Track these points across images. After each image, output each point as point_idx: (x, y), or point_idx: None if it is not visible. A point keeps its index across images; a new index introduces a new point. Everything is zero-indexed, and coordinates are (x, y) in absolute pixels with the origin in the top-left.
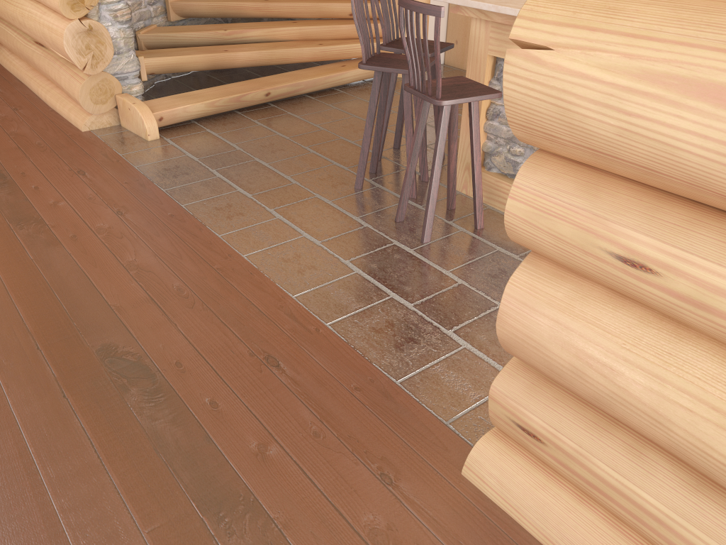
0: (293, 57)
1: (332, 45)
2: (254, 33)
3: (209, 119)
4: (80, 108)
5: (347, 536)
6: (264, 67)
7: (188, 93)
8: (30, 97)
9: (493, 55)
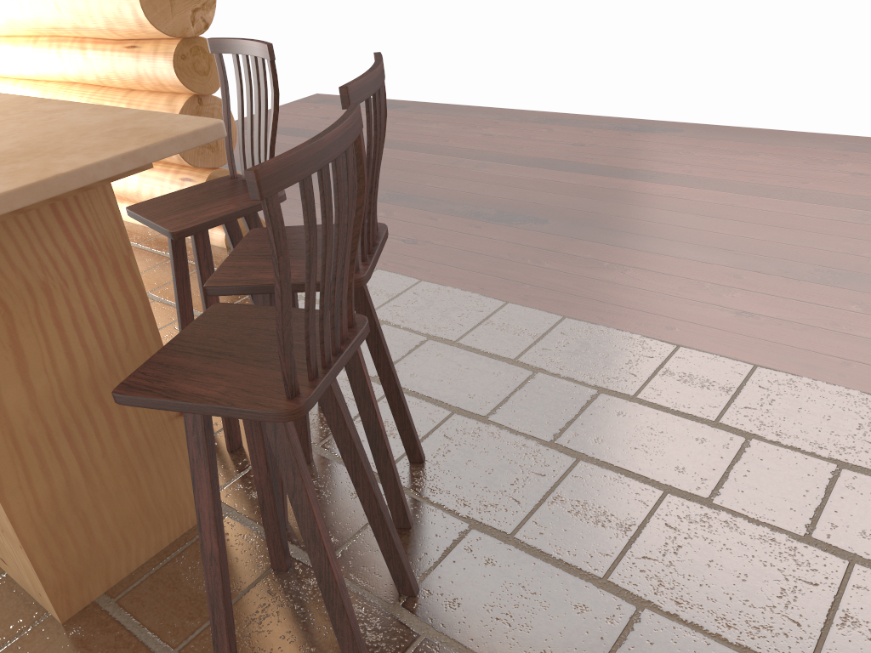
0: None
1: None
2: None
3: None
4: None
5: None
6: None
7: None
8: None
9: None
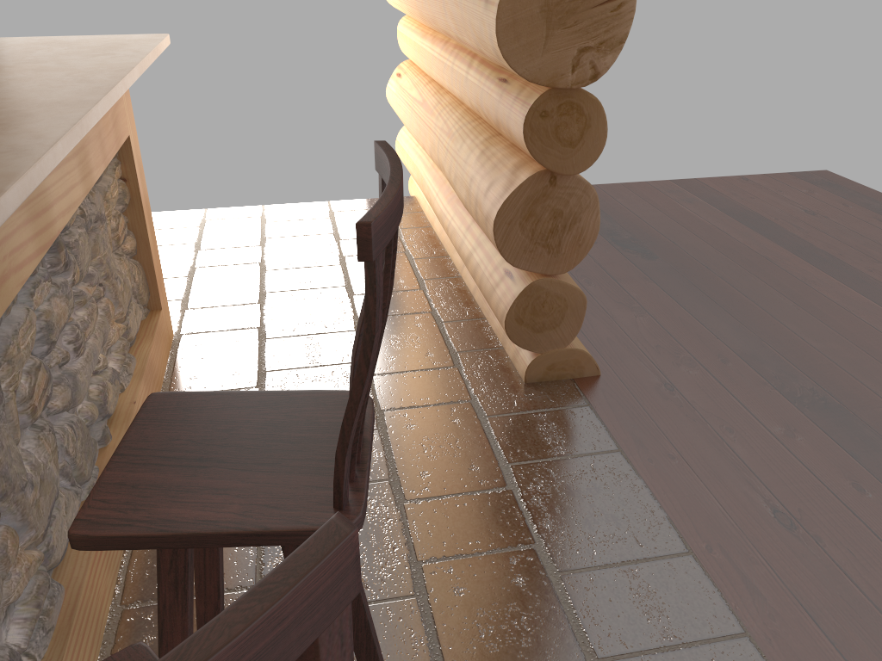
0: None
1: None
2: None
3: None
4: None
5: (712, 367)
6: None
7: None
8: None
9: None
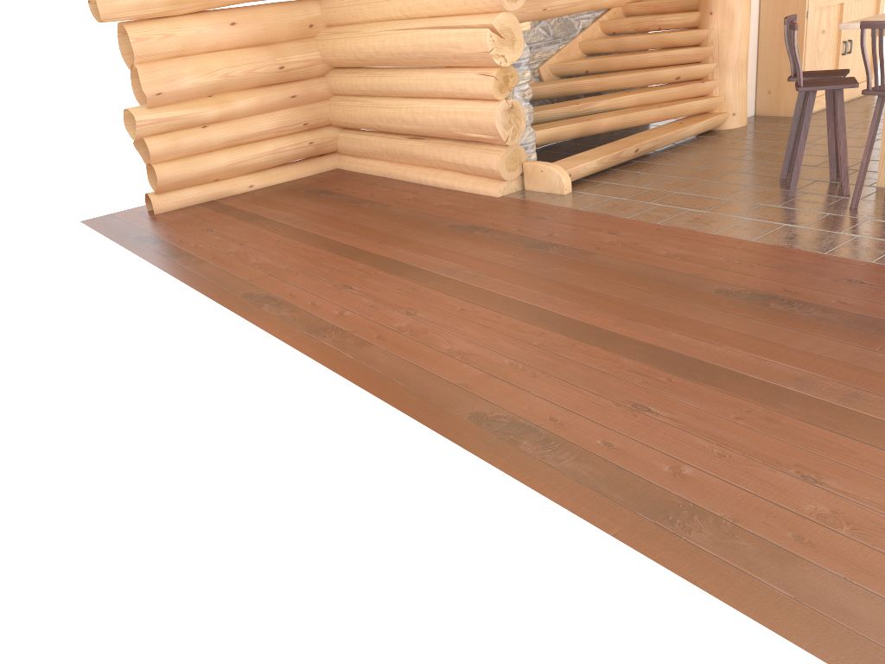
0: (641, 119)
1: (670, 105)
2: (601, 104)
3: (594, 176)
4: (486, 179)
5: None
6: (589, 140)
7: (572, 156)
8: (412, 185)
9: None
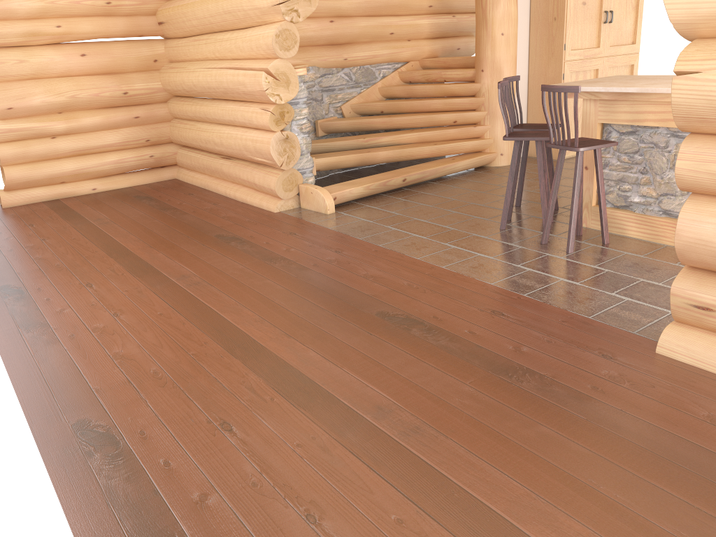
0: (416, 154)
1: (444, 143)
2: (385, 139)
3: (364, 200)
4: (270, 197)
5: (596, 379)
6: (384, 168)
7: (346, 182)
8: (219, 197)
9: (602, 122)
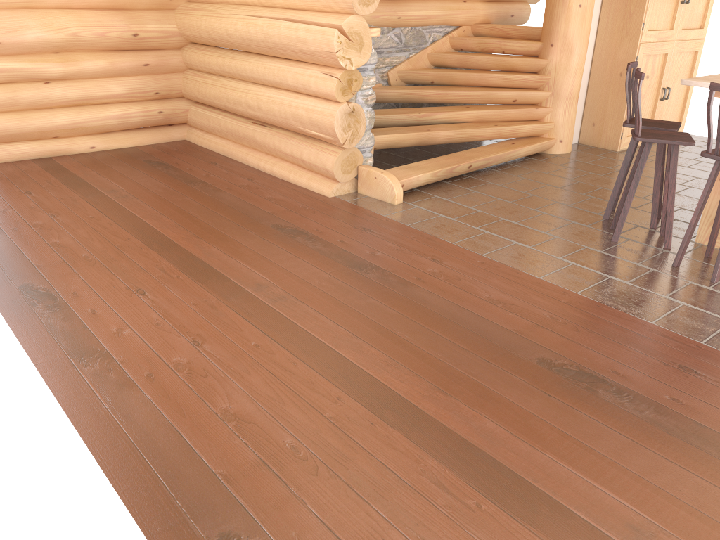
0: (477, 135)
1: (505, 125)
2: (441, 116)
3: (427, 187)
4: (321, 177)
5: None
6: (427, 145)
7: (408, 165)
8: (251, 169)
9: None
